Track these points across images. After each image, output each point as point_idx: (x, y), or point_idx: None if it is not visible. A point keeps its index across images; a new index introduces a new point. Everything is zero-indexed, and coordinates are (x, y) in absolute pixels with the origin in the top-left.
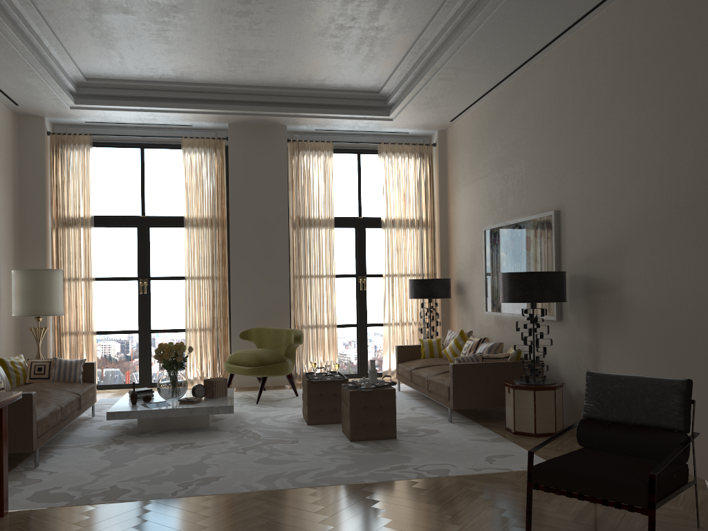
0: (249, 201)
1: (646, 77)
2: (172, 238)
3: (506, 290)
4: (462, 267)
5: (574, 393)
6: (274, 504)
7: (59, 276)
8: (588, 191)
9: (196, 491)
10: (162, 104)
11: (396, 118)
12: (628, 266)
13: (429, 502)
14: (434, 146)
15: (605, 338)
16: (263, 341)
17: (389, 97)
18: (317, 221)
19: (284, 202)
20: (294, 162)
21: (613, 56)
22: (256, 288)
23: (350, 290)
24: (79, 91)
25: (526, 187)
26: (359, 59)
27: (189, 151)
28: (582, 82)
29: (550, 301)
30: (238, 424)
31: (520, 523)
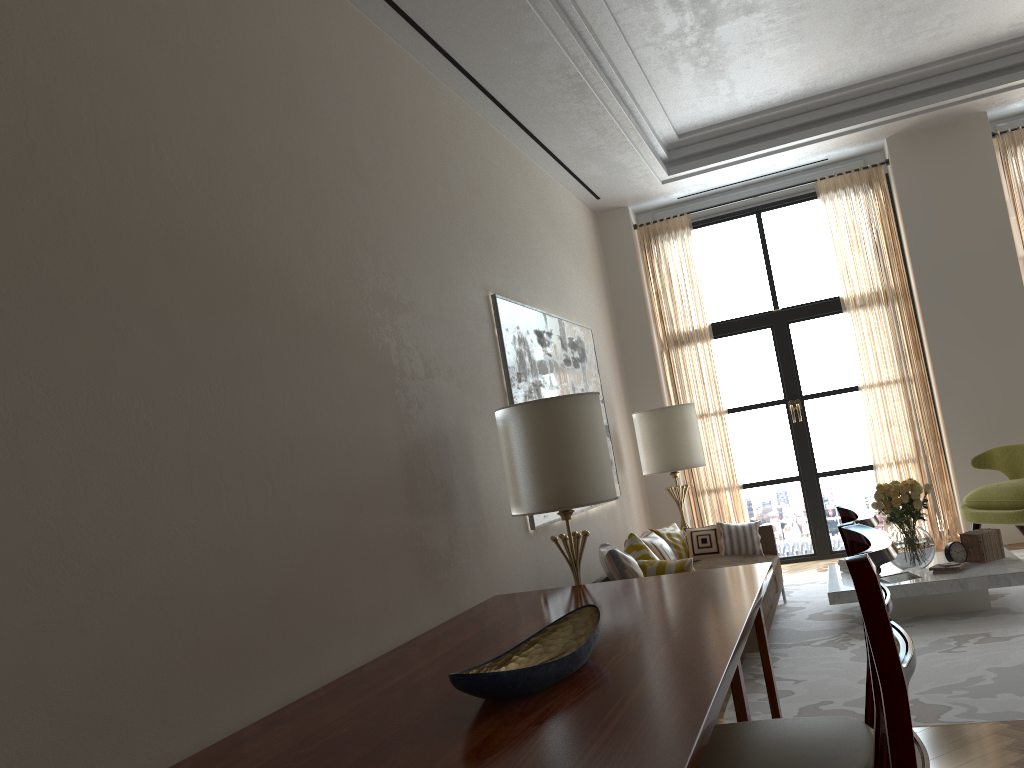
0: (944, 248)
1: None
2: (824, 332)
3: None
4: None
5: None
6: None
7: (691, 412)
8: None
9: None
10: (786, 139)
11: None
12: None
13: None
14: None
15: None
16: (1018, 466)
17: None
18: None
19: (1005, 235)
20: (1010, 168)
21: None
22: (981, 384)
23: None
24: (671, 156)
25: None
26: None
27: (830, 197)
28: None
29: None
30: None
31: None
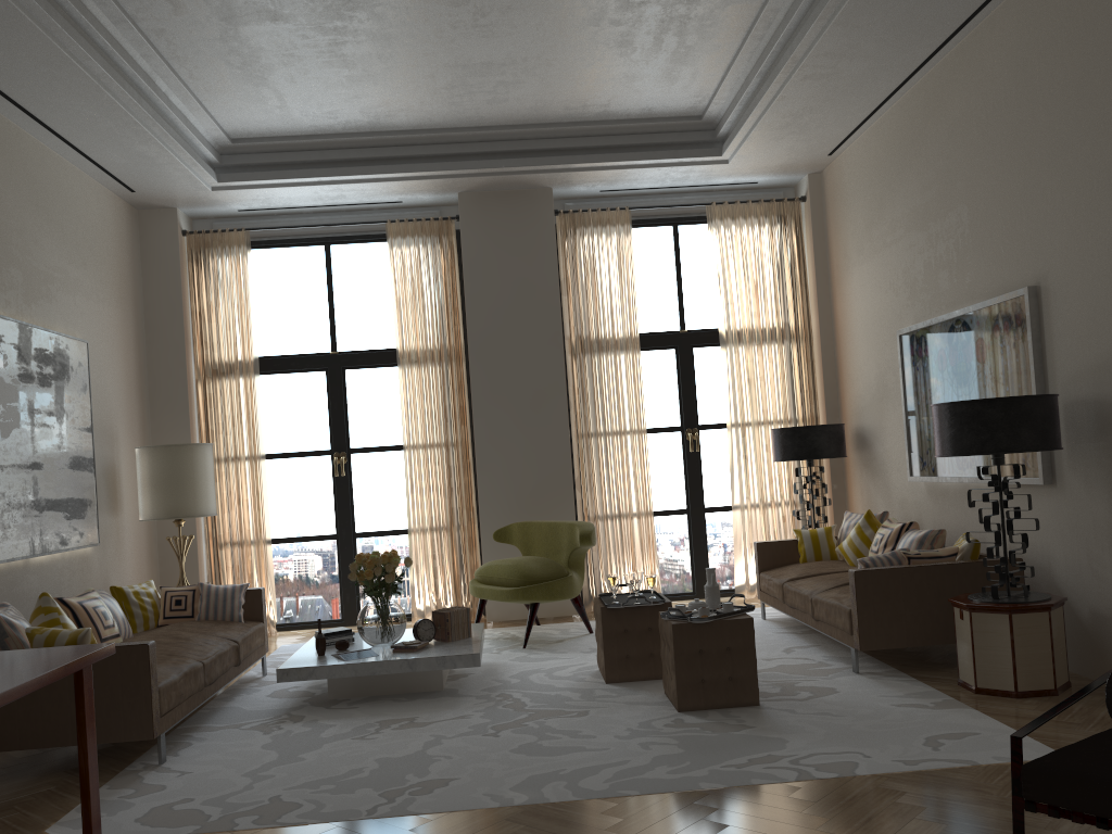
0: (499, 316)
1: None
2: (381, 384)
3: (946, 434)
4: (864, 402)
5: (1086, 616)
6: (538, 831)
7: (206, 454)
8: (1092, 244)
9: (407, 807)
10: (350, 170)
11: (734, 158)
12: None
13: (820, 828)
14: (803, 202)
15: None
16: (531, 543)
17: (720, 124)
18: (611, 342)
19: (555, 313)
20: (569, 248)
21: None
22: (516, 458)
23: (673, 453)
24: (224, 161)
25: (972, 251)
26: (663, 59)
27: (398, 242)
28: (1069, 47)
29: (1031, 449)
30: (490, 685)
31: None
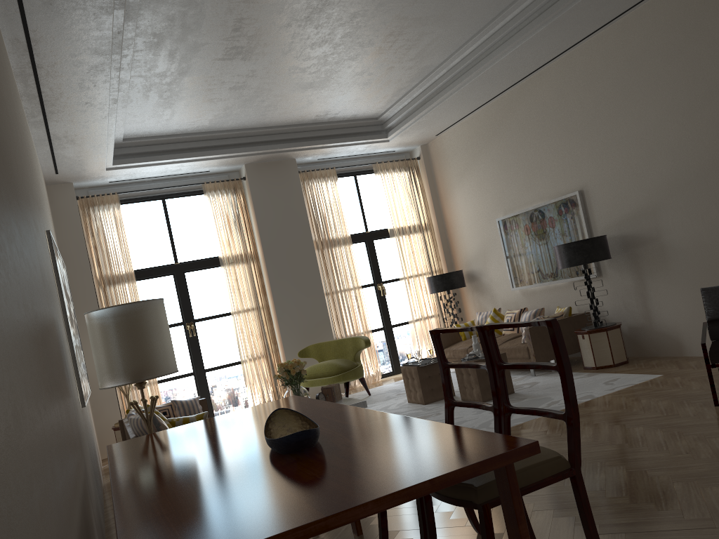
0: (277, 232)
1: (654, 78)
2: (207, 279)
3: (566, 257)
4: (471, 257)
5: (625, 330)
6: None
7: None
8: (610, 170)
9: None
10: (193, 154)
11: (393, 139)
12: (664, 219)
13: (613, 410)
14: (418, 160)
15: (650, 279)
16: (324, 354)
17: (388, 121)
18: (336, 241)
19: (307, 228)
20: (306, 191)
21: (618, 65)
22: (298, 310)
23: (372, 298)
24: (115, 152)
25: (539, 177)
26: (379, 91)
27: (213, 194)
28: (588, 88)
29: (604, 259)
30: None
31: (693, 401)
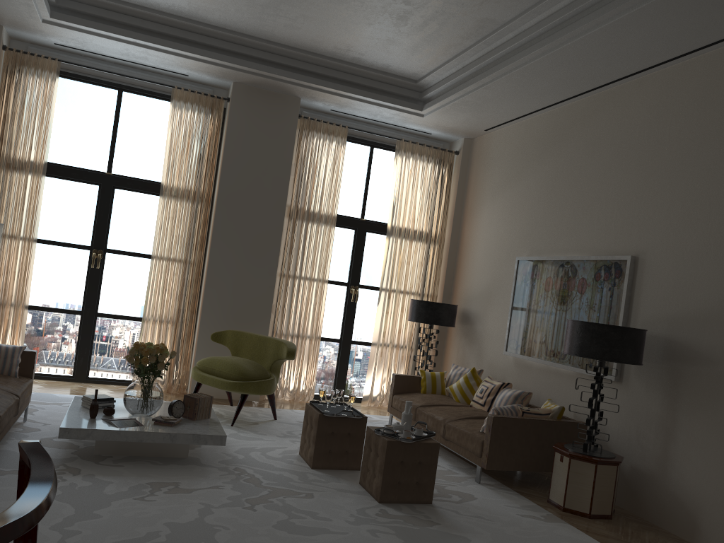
0: (244, 179)
1: None
2: (141, 206)
3: (579, 341)
4: (474, 294)
5: (626, 468)
6: None
7: None
8: (686, 242)
9: None
10: (162, 42)
11: (429, 115)
12: None
13: None
14: (456, 155)
15: (687, 415)
16: (240, 347)
17: (428, 90)
18: (317, 216)
19: (284, 187)
20: (302, 143)
21: None
22: (236, 282)
23: (339, 300)
24: (59, 2)
25: (588, 221)
26: (419, 37)
27: (180, 105)
28: (698, 116)
29: (631, 362)
30: (223, 457)
31: None
